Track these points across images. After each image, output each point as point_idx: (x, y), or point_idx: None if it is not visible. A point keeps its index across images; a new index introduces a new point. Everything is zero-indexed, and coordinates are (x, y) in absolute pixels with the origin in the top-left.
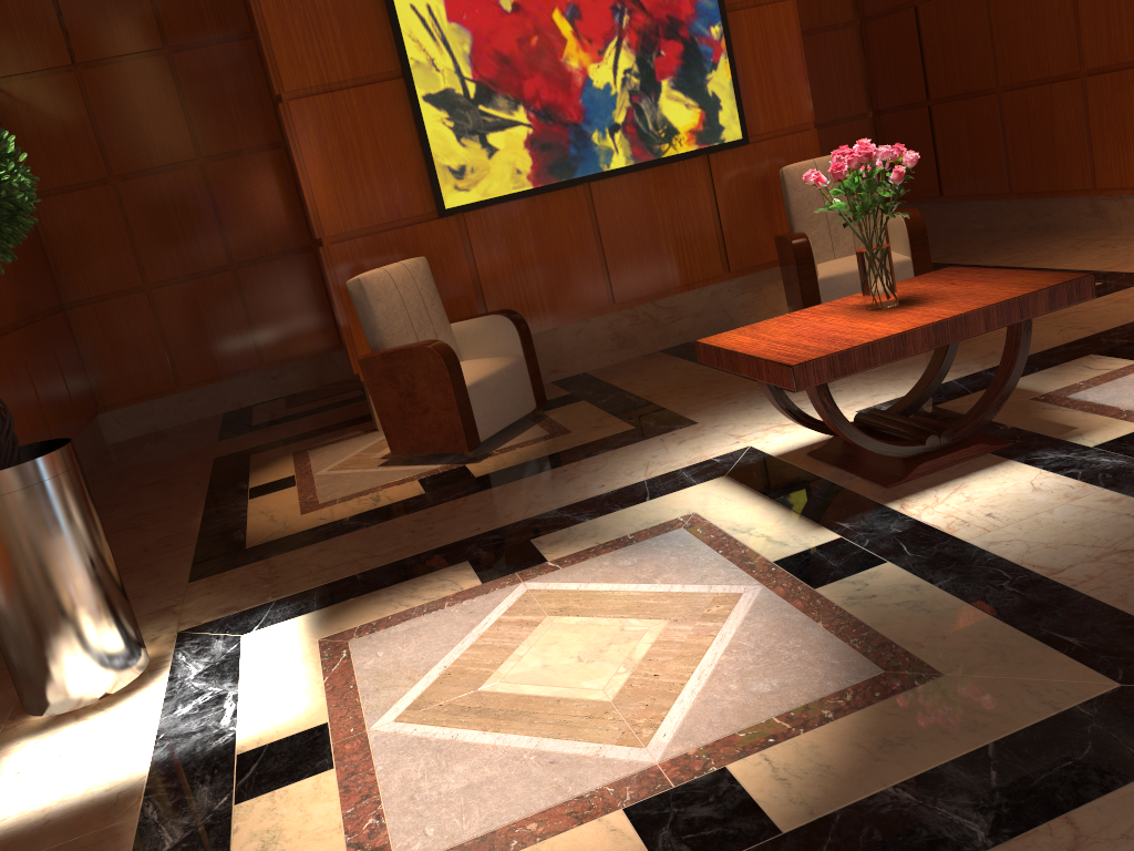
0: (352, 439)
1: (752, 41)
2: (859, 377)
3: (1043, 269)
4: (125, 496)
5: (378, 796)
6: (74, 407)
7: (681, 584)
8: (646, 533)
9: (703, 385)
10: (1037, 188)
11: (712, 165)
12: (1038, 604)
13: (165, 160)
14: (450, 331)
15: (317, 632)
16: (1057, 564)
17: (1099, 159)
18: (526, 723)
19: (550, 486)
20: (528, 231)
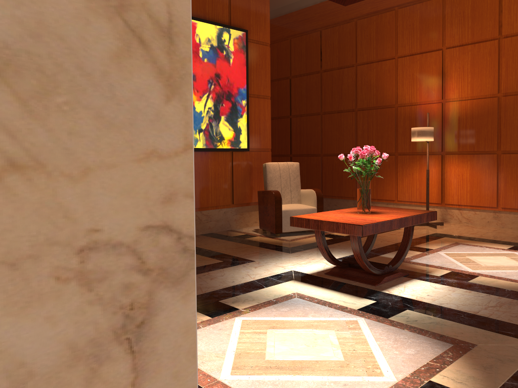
0: None
1: (255, 110)
2: (314, 250)
3: None
4: None
5: None
6: None
7: (323, 317)
8: (280, 299)
9: (240, 248)
10: (333, 194)
11: (233, 156)
12: (483, 322)
13: None
14: None
15: None
16: (473, 310)
17: None
18: (310, 370)
19: (204, 281)
20: None
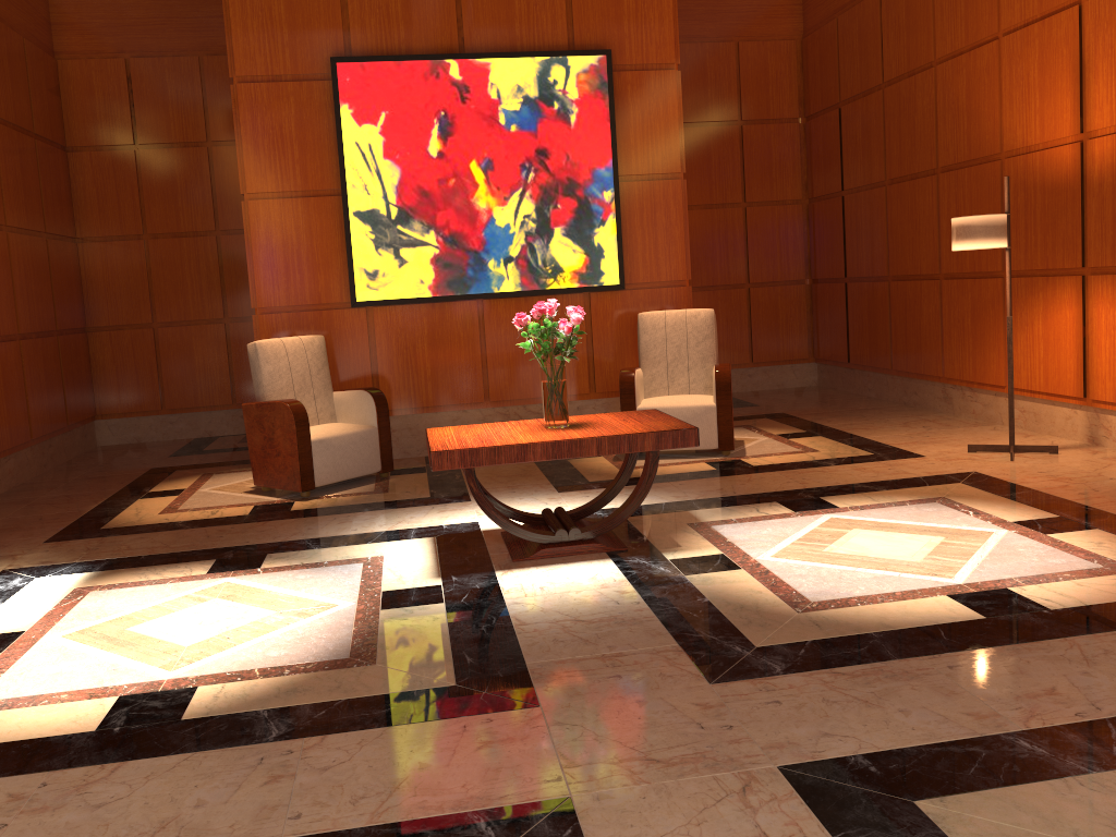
0: (251, 471)
1: (641, 207)
2: None
3: (856, 436)
4: (68, 483)
5: (6, 669)
6: (67, 409)
7: (314, 594)
8: (337, 562)
9: (513, 476)
10: (908, 369)
11: (592, 302)
12: (484, 639)
13: (190, 227)
14: (330, 397)
15: (80, 583)
16: (530, 620)
17: (947, 351)
18: (128, 649)
19: (325, 524)
20: (424, 330)
